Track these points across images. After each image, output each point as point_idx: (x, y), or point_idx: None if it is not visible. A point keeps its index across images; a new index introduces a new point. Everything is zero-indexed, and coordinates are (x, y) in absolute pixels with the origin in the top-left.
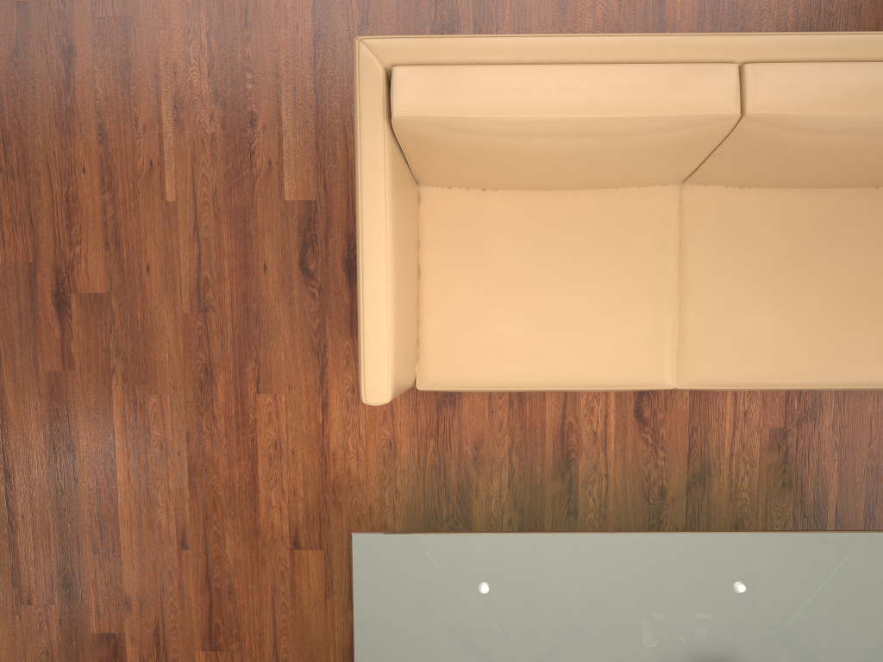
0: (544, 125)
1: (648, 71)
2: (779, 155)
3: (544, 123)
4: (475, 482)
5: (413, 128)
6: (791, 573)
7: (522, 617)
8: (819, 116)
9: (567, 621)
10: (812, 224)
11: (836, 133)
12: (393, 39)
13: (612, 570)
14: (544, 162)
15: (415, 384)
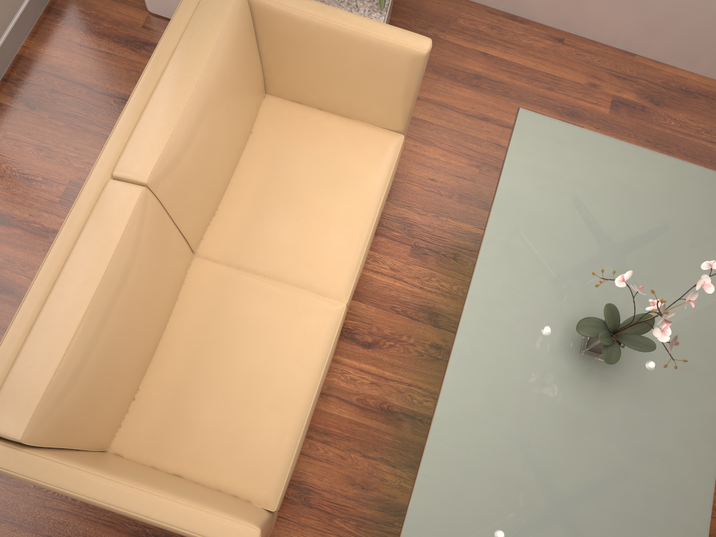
0: (87, 323)
1: (84, 237)
2: (193, 176)
3: (85, 323)
4: (382, 494)
5: (40, 427)
6: (511, 261)
7: (496, 481)
8: (171, 138)
9: (508, 442)
10: (260, 177)
11: (189, 133)
12: None
13: (474, 392)
14: (123, 338)
15: (271, 512)
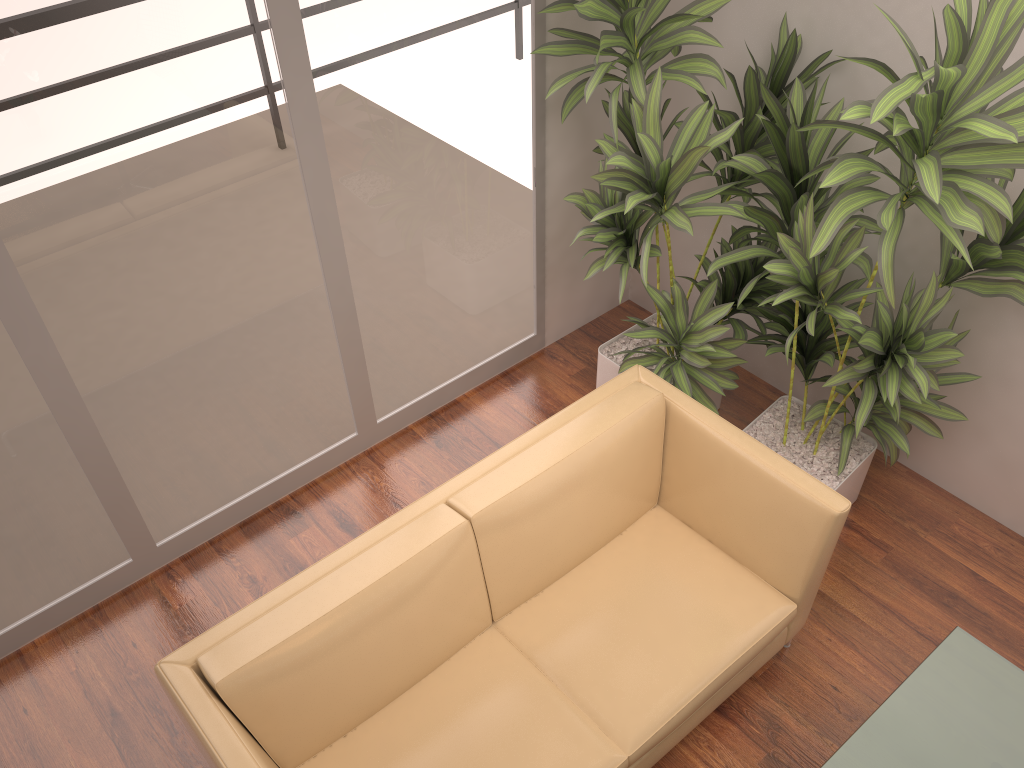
0: (340, 613)
1: (388, 540)
2: (525, 537)
3: (339, 611)
4: None
5: (239, 684)
6: None
7: None
8: (517, 489)
9: None
10: (604, 579)
11: (539, 493)
12: (187, 644)
13: None
14: (367, 653)
15: None
